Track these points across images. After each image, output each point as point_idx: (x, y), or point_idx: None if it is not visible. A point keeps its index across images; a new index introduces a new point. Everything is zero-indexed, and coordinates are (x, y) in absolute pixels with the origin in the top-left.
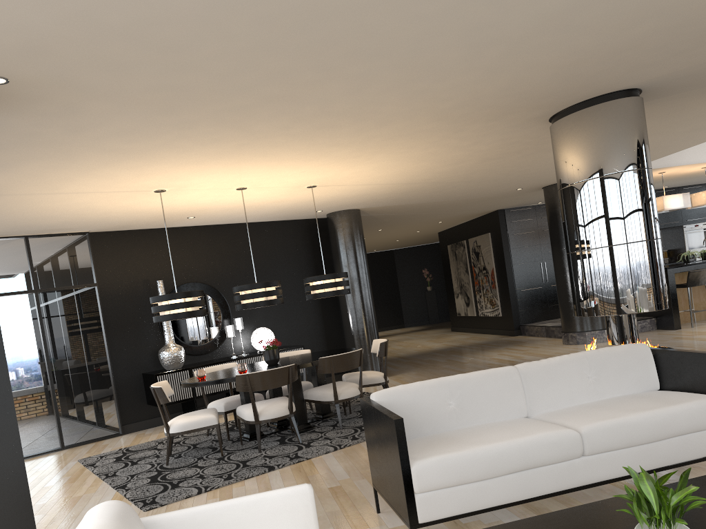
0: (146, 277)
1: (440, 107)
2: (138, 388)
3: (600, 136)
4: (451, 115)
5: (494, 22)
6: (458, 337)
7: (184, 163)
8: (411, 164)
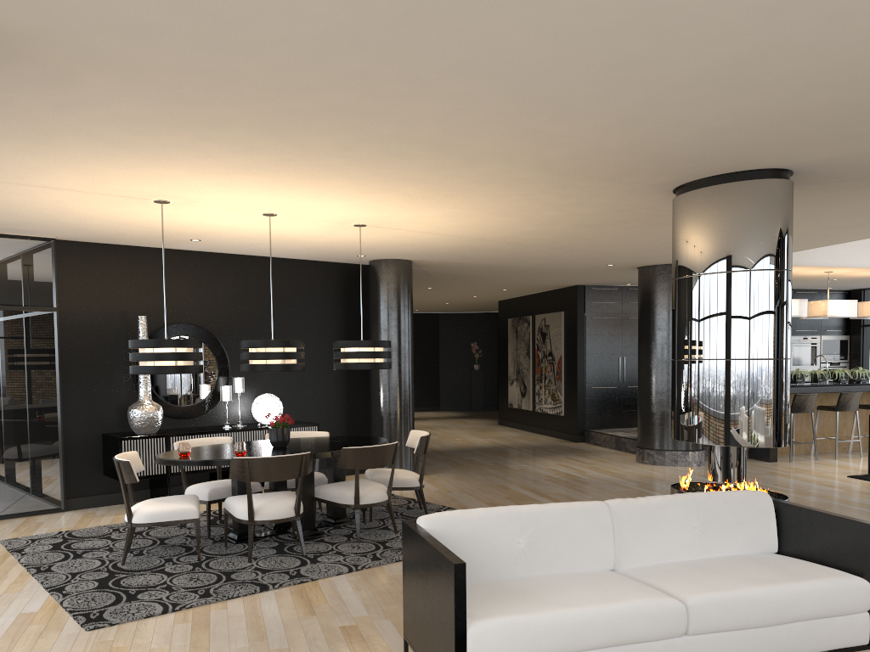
0: (124, 309)
1: (549, 153)
2: (94, 453)
3: (736, 221)
4: (559, 165)
5: (650, 59)
6: (507, 434)
7: (202, 172)
8: (492, 217)
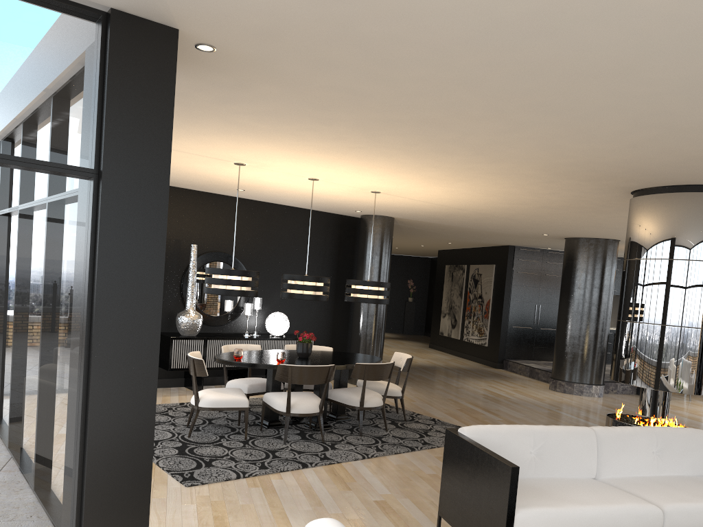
0: (179, 238)
1: (557, 161)
2: None
3: (684, 222)
4: (558, 169)
5: (676, 113)
6: (439, 356)
7: (288, 149)
8: (480, 195)
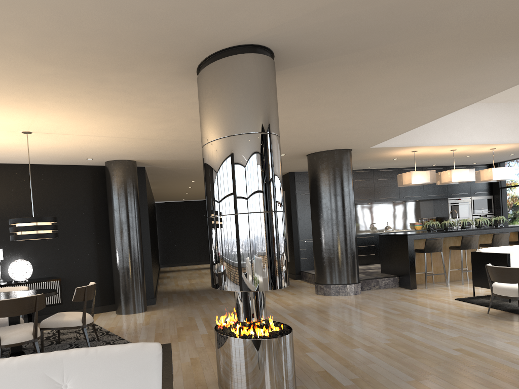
0: None
1: (12, 42)
2: None
3: (220, 95)
4: (51, 57)
5: None
6: None
7: None
8: (109, 117)
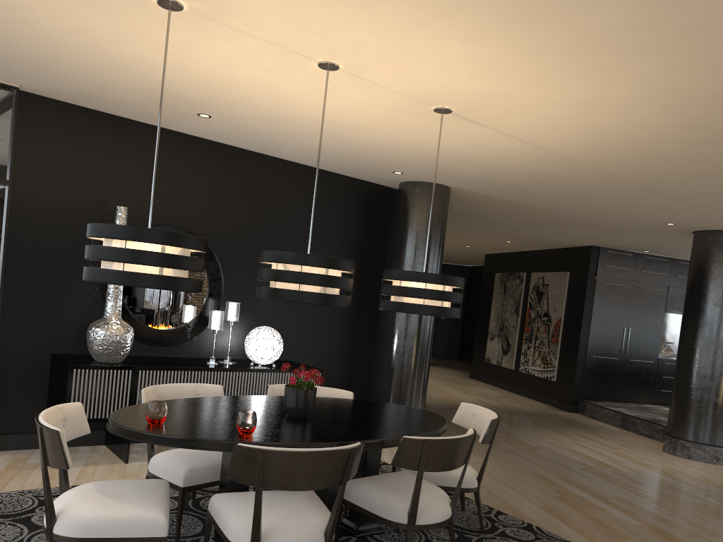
0: (101, 197)
1: None
2: (37, 378)
3: None
4: None
5: None
6: (487, 391)
7: None
8: (648, 115)
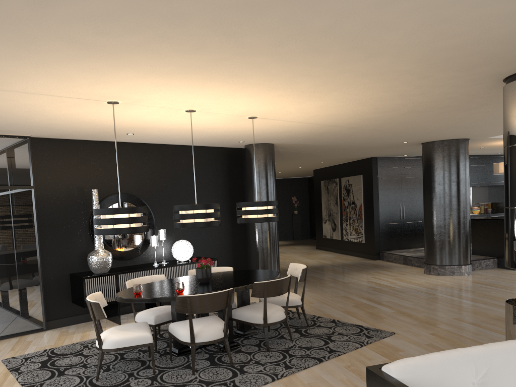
0: (81, 185)
1: (439, 44)
2: (64, 287)
3: None
4: (437, 57)
5: None
6: (326, 256)
7: (150, 73)
8: (351, 107)
